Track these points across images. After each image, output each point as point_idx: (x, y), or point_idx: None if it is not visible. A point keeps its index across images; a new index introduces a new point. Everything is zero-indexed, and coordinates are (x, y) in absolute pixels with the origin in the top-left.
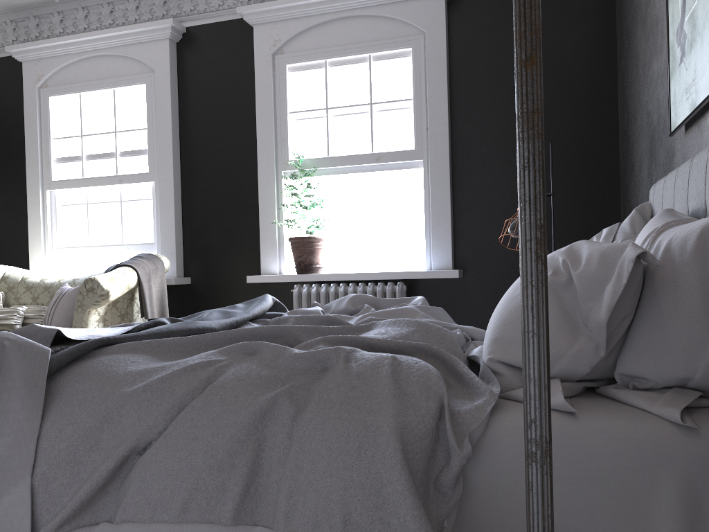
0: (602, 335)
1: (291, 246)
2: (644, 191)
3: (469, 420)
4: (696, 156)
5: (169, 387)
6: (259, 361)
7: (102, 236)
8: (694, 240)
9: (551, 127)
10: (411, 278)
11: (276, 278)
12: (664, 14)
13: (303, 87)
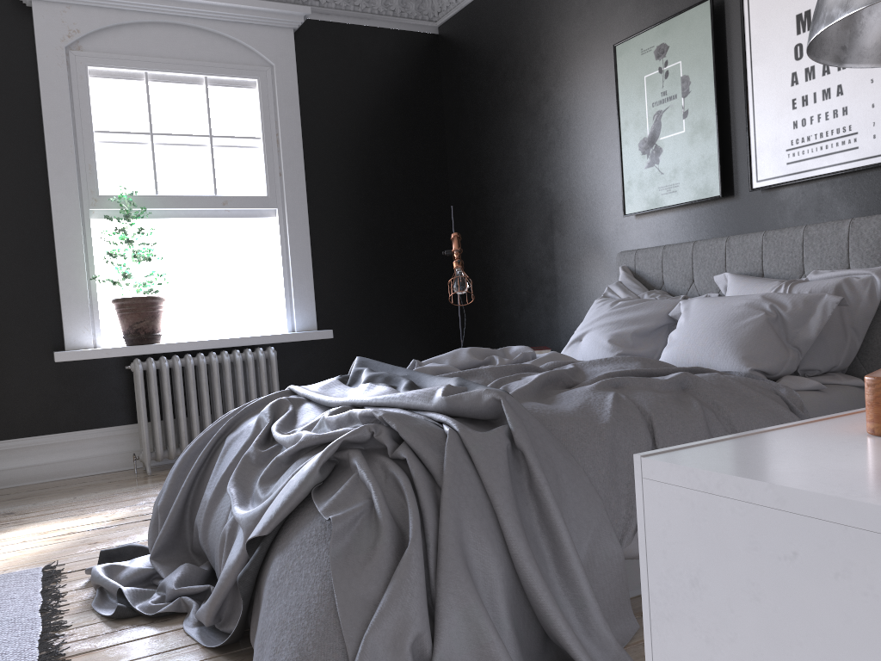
0: (806, 347)
1: (120, 309)
2: (530, 254)
3: (792, 401)
4: (732, 239)
5: (625, 415)
6: (643, 389)
7: None
8: (832, 291)
9: (395, 186)
10: (283, 341)
11: (104, 352)
12: (587, 119)
13: (115, 101)
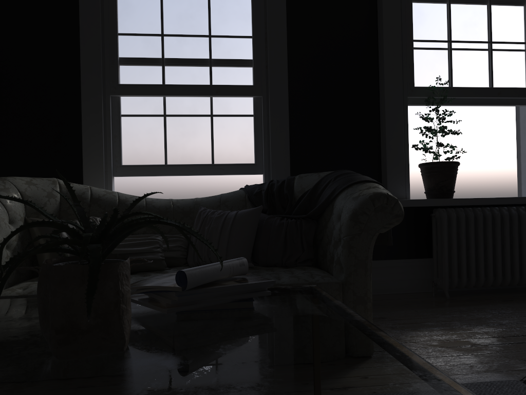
0: None
1: (429, 170)
2: None
3: None
4: None
5: None
6: None
7: (185, 154)
8: None
9: None
10: None
11: (418, 202)
12: None
13: (427, 18)
